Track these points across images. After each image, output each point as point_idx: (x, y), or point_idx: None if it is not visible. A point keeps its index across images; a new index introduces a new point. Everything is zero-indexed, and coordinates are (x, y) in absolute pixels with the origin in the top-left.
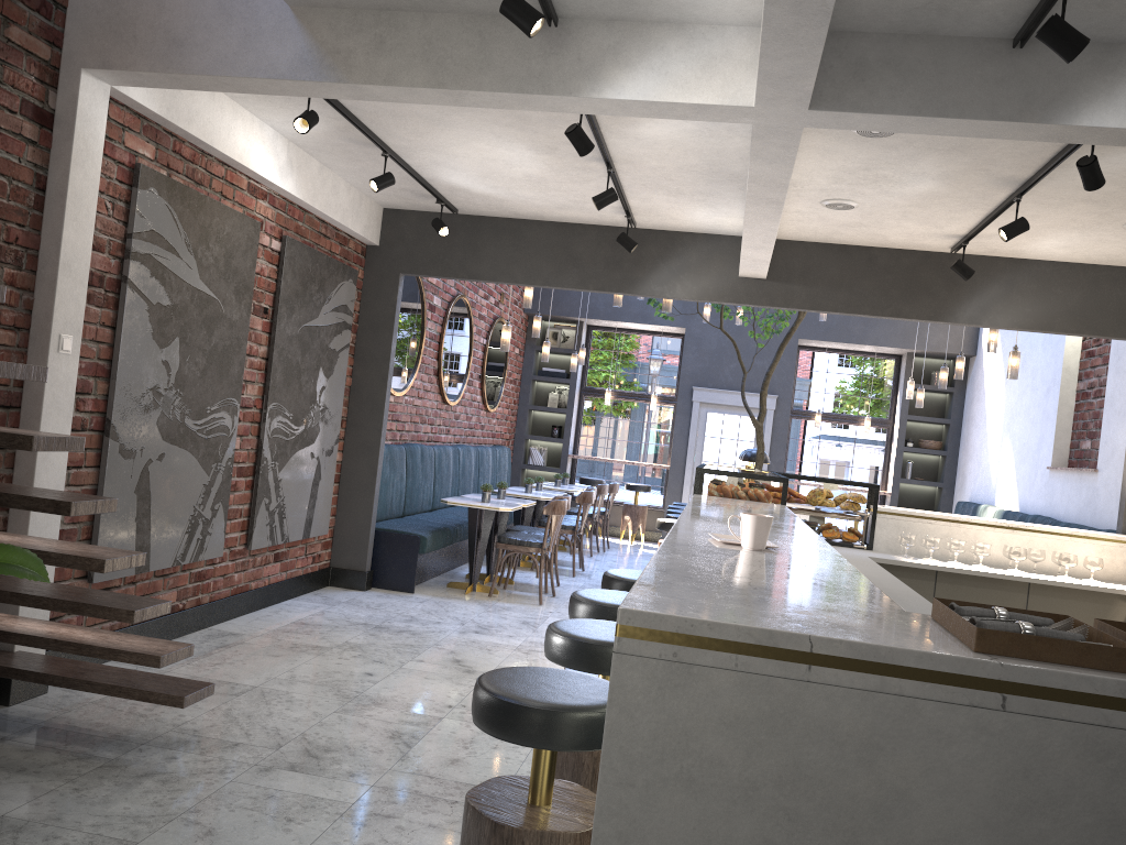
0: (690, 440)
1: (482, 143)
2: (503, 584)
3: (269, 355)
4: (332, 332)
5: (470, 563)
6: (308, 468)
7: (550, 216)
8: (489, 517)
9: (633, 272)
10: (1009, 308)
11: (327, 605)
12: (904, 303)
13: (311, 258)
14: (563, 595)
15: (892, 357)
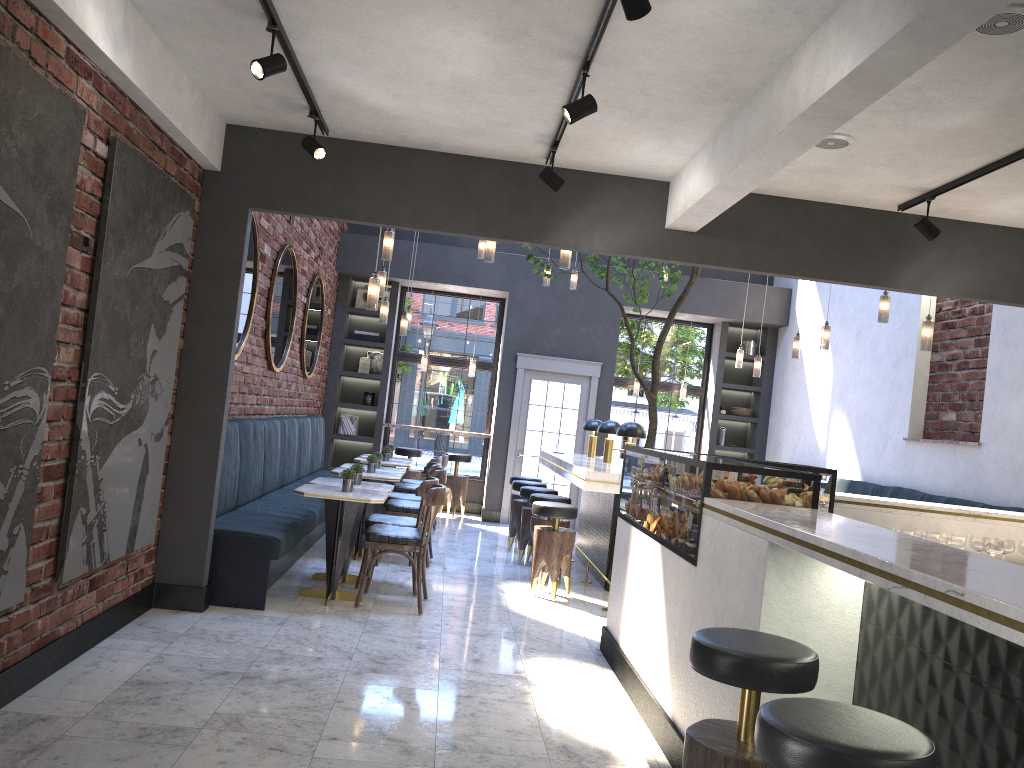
0: (514, 408)
1: (422, 18)
2: (359, 585)
3: (91, 306)
4: (166, 279)
5: (327, 566)
6: (134, 459)
7: (447, 144)
8: (352, 509)
9: (544, 218)
10: (951, 274)
11: (162, 643)
12: (844, 264)
13: (146, 174)
14: (434, 596)
15: (704, 325)
